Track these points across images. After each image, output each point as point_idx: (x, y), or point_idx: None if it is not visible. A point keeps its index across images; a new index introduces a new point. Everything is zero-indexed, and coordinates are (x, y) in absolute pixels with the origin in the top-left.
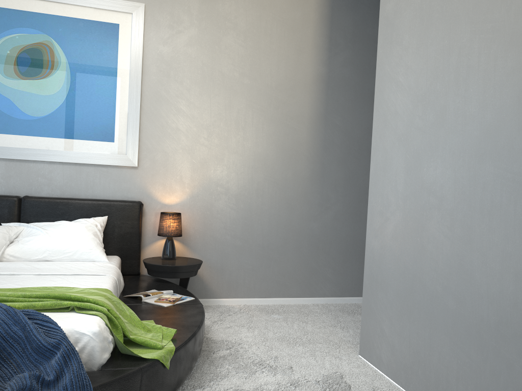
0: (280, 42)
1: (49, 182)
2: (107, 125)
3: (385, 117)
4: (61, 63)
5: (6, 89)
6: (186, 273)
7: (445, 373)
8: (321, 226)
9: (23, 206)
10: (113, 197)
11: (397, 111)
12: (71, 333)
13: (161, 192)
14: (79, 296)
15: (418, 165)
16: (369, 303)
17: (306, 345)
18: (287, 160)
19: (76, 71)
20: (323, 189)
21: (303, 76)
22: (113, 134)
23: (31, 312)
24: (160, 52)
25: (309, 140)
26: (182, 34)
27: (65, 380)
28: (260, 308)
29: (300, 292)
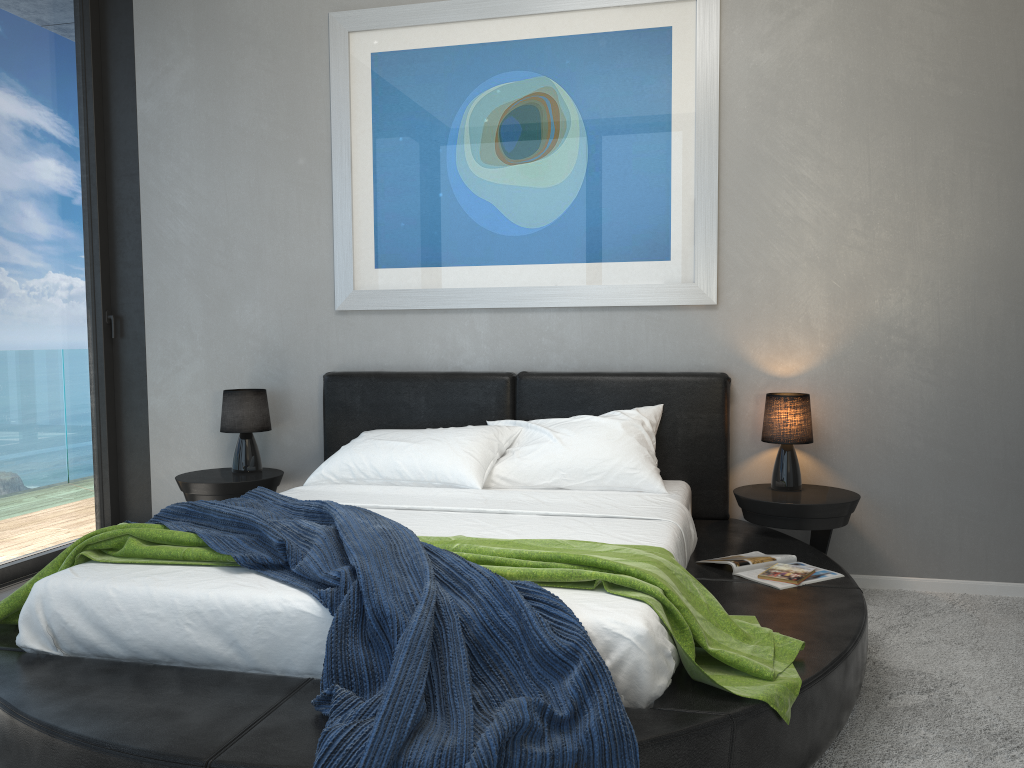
0: None
1: (558, 345)
2: (657, 229)
3: None
4: (571, 123)
5: (485, 186)
6: (825, 521)
7: None
8: None
9: (518, 390)
10: (673, 368)
11: None
12: (597, 632)
13: (767, 353)
14: (611, 561)
15: None
16: None
17: None
18: None
19: (597, 133)
20: None
21: None
22: (668, 244)
23: (529, 588)
24: (755, 65)
25: None
26: (800, 17)
27: (588, 721)
28: (1003, 605)
29: None
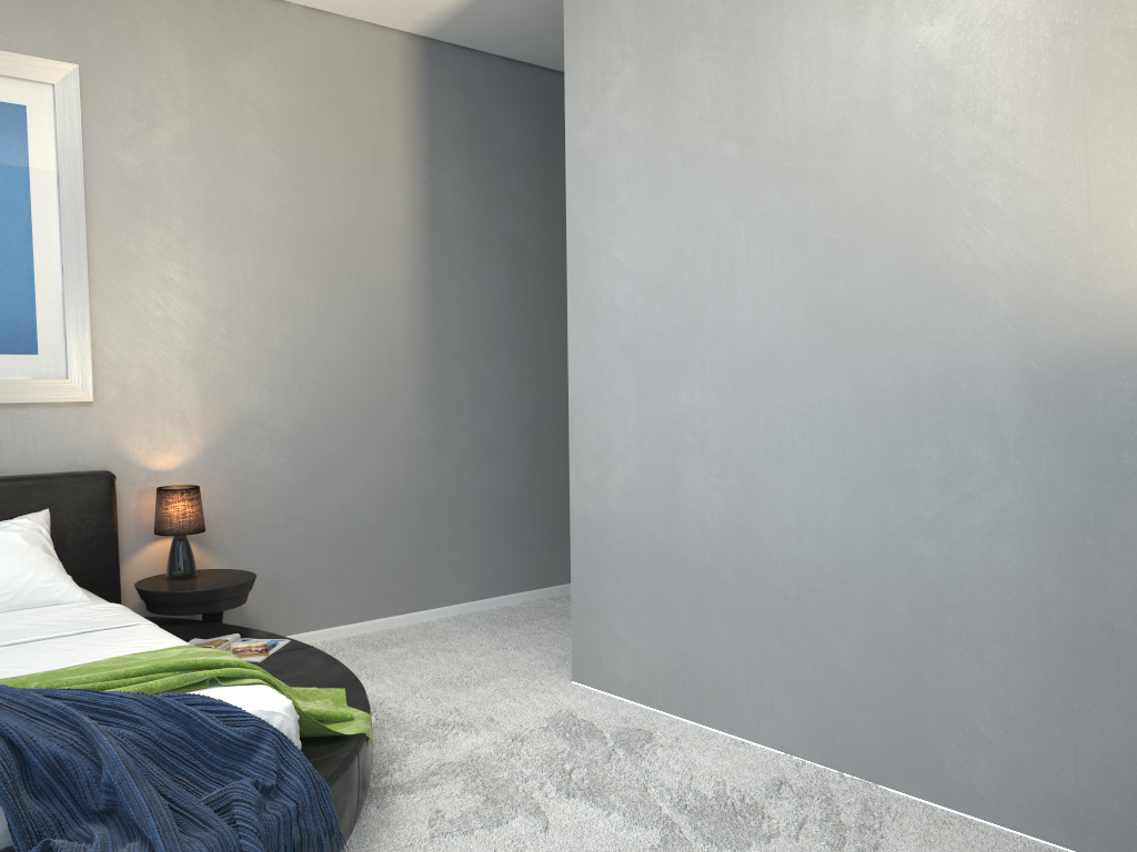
0: (345, 147)
1: None
2: (21, 320)
3: (593, 310)
4: None
5: None
6: (237, 599)
7: (729, 673)
8: (441, 480)
9: None
10: (47, 469)
11: (615, 304)
12: (254, 715)
13: (146, 448)
14: (210, 659)
15: (661, 388)
16: (586, 598)
17: (485, 684)
18: (375, 366)
19: None
20: (439, 413)
21: (390, 210)
22: (36, 337)
23: (176, 696)
24: (120, 165)
25: (409, 328)
26: (160, 129)
27: (292, 781)
28: (357, 642)
29: (415, 603)
